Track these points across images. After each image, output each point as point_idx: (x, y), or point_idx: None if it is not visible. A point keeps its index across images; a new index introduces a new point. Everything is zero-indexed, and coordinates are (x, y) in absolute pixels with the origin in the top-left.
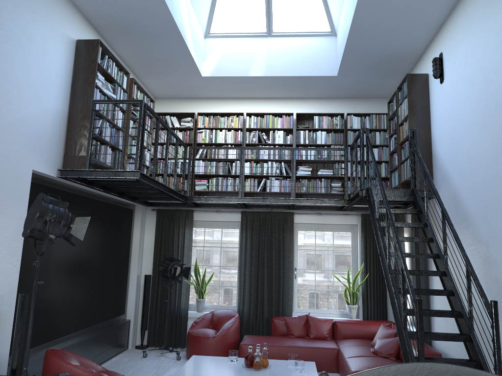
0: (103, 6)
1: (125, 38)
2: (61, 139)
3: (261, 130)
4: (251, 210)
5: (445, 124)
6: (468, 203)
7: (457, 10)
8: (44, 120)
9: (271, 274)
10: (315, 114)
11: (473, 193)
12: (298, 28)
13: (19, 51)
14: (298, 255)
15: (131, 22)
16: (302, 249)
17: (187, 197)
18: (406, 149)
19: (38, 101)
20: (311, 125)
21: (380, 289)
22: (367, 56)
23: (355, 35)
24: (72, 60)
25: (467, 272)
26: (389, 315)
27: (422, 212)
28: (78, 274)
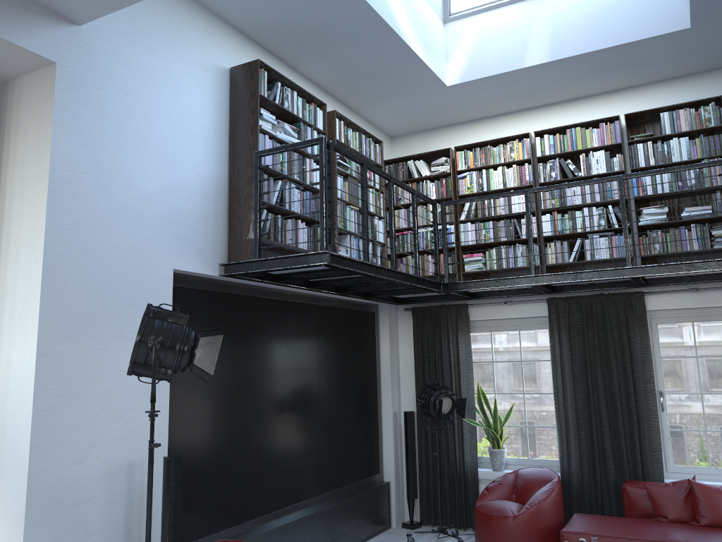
0: (256, 7)
1: (308, 51)
2: (220, 219)
3: (564, 156)
4: (565, 296)
5: None
6: None
7: None
8: (185, 193)
9: (613, 405)
10: (662, 110)
11: None
12: None
13: (128, 98)
14: (664, 368)
15: (305, 22)
16: (669, 357)
17: (446, 284)
18: None
19: (171, 167)
20: (659, 131)
21: None
22: None
23: None
24: (226, 99)
25: None
26: None
27: None
28: (283, 418)
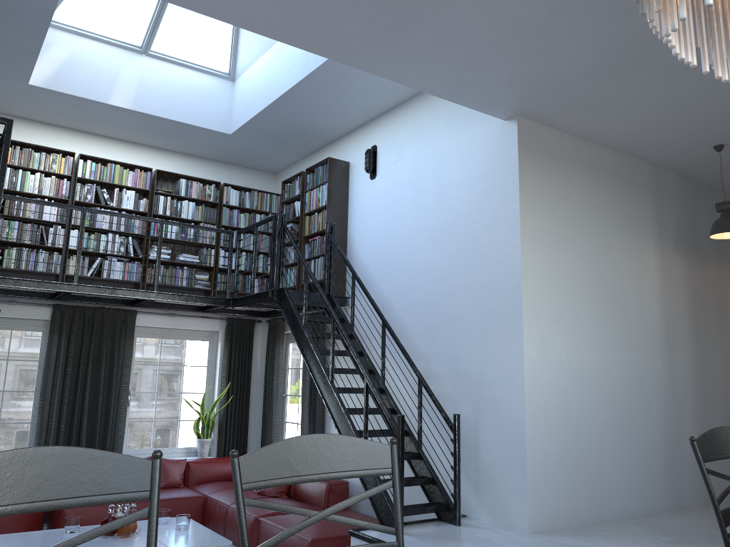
0: None
1: None
2: None
3: (98, 184)
4: (69, 304)
5: (373, 226)
6: (403, 316)
7: (406, 107)
8: None
9: (95, 402)
10: (181, 176)
11: (412, 305)
12: (188, 56)
13: None
14: (134, 372)
15: None
16: (140, 364)
17: None
18: (315, 245)
19: None
20: (171, 190)
21: (243, 415)
22: (284, 122)
23: (289, 98)
24: None
25: (420, 388)
26: (248, 448)
27: (346, 322)
28: None
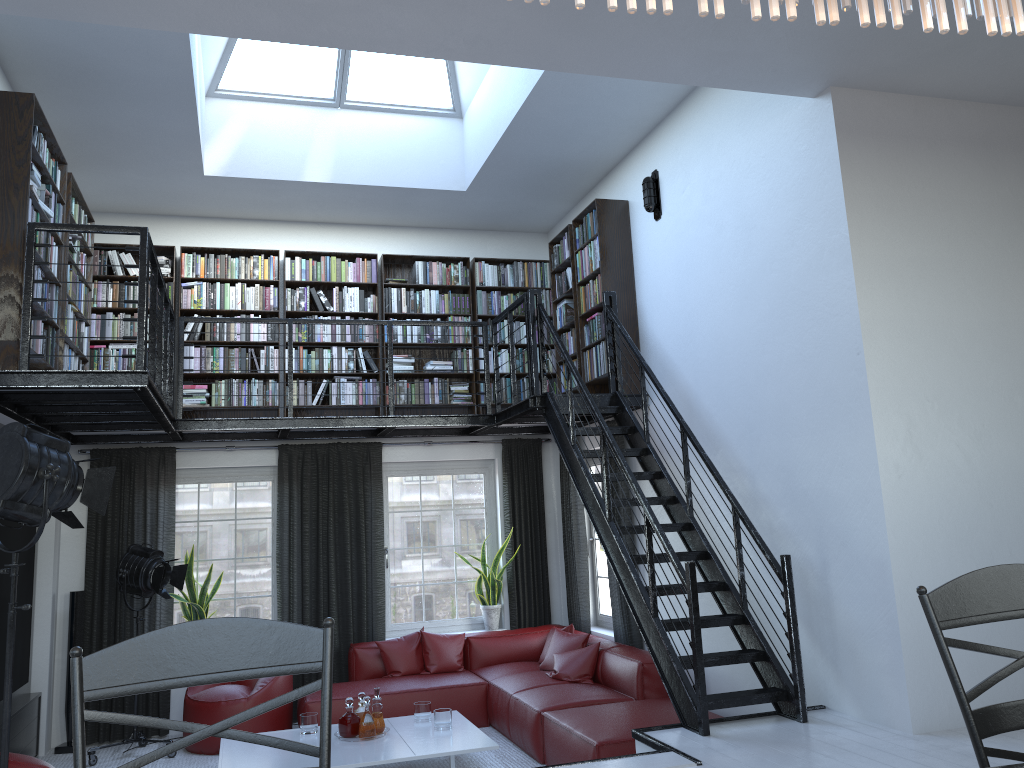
0: (43, 24)
1: (64, 90)
2: None
3: (313, 285)
4: (298, 443)
5: (666, 287)
6: (715, 414)
7: (686, 107)
8: None
9: (343, 565)
10: (417, 258)
11: (724, 397)
12: (395, 97)
13: None
14: (390, 523)
15: (93, 61)
16: (397, 511)
17: (179, 421)
18: (594, 326)
19: None
20: (408, 278)
21: (539, 570)
22: (528, 162)
23: (520, 128)
24: None
25: (736, 519)
26: (553, 615)
27: (639, 430)
28: None
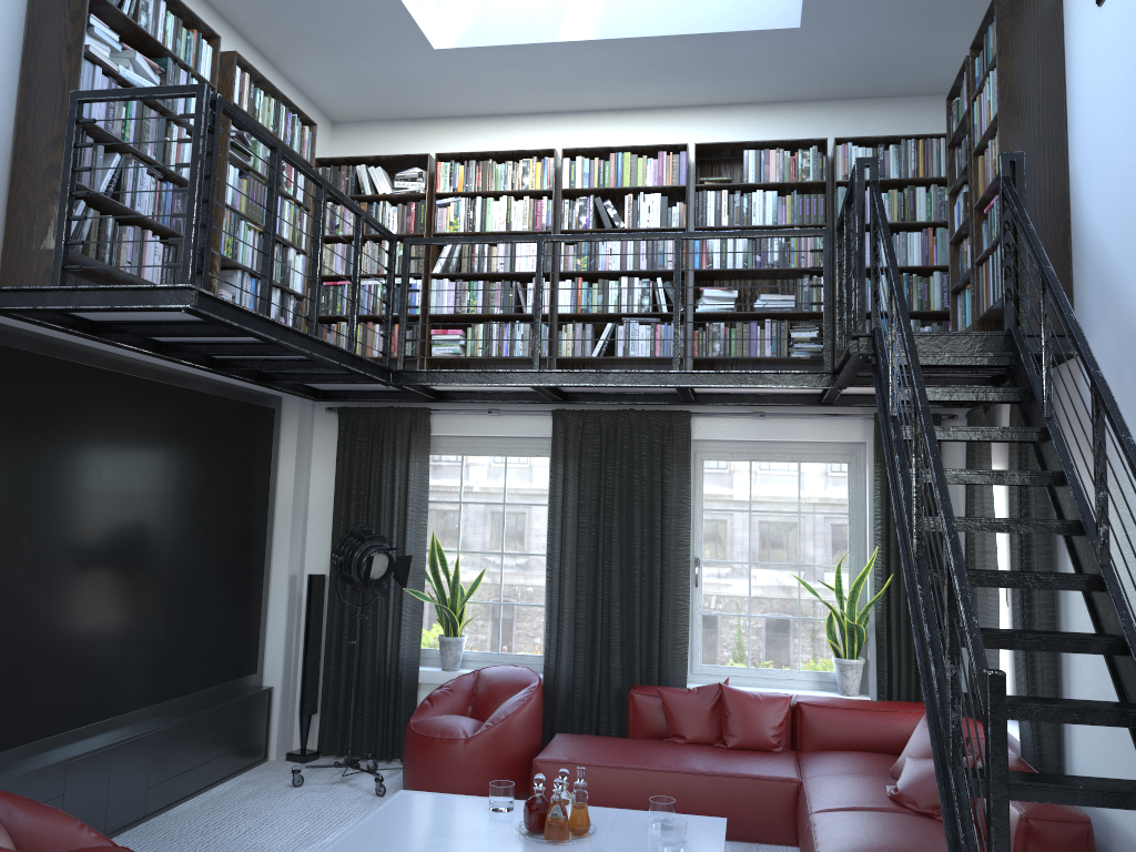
0: None
1: None
2: None
3: (602, 195)
4: (580, 408)
5: (1110, 128)
6: None
7: None
8: None
9: (630, 576)
10: (748, 147)
11: None
12: None
13: None
14: (706, 525)
15: None
16: (715, 509)
17: (399, 372)
18: (993, 219)
19: None
20: (739, 178)
21: None
22: None
23: None
24: None
25: None
26: None
27: (1036, 396)
28: (87, 576)
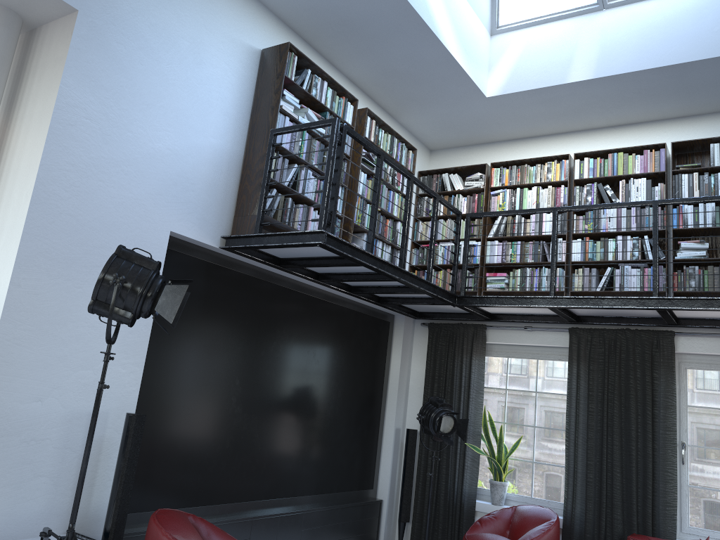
0: None
1: (345, 45)
2: (229, 193)
3: (603, 182)
4: (589, 327)
5: None
6: None
7: None
8: (195, 160)
9: (628, 450)
10: (713, 141)
11: None
12: None
13: (148, 58)
14: (690, 417)
15: (341, 12)
16: (697, 406)
17: (461, 297)
18: None
19: (184, 132)
20: (708, 164)
21: None
22: None
23: None
24: (253, 79)
25: None
26: None
27: None
28: (271, 408)
